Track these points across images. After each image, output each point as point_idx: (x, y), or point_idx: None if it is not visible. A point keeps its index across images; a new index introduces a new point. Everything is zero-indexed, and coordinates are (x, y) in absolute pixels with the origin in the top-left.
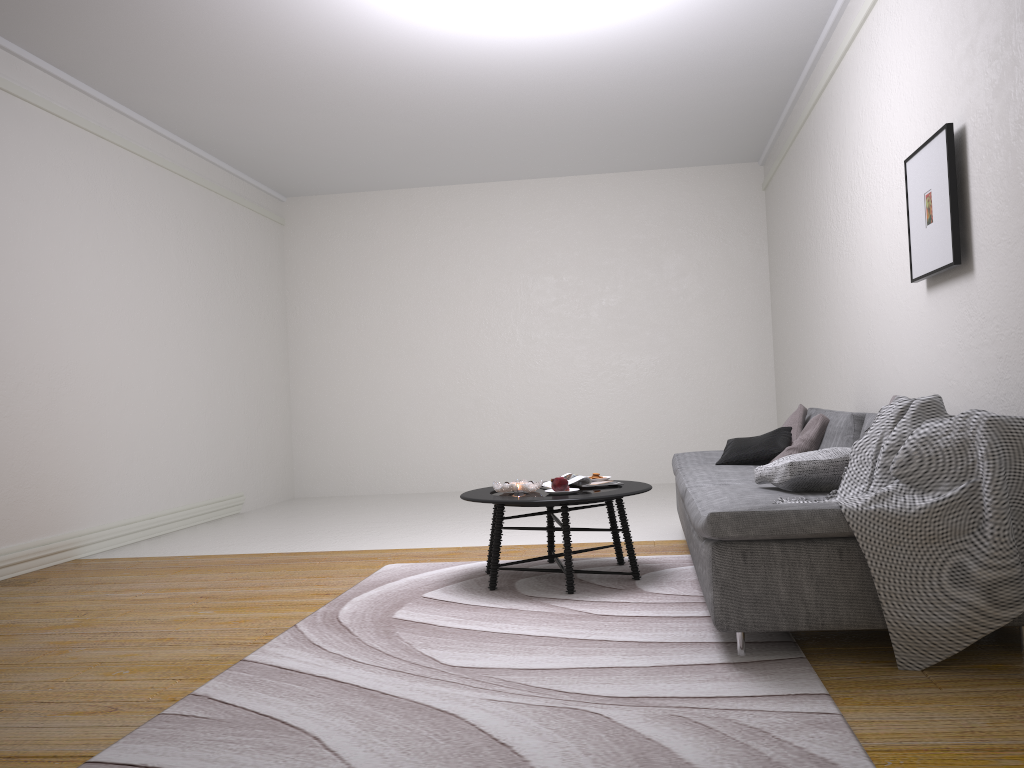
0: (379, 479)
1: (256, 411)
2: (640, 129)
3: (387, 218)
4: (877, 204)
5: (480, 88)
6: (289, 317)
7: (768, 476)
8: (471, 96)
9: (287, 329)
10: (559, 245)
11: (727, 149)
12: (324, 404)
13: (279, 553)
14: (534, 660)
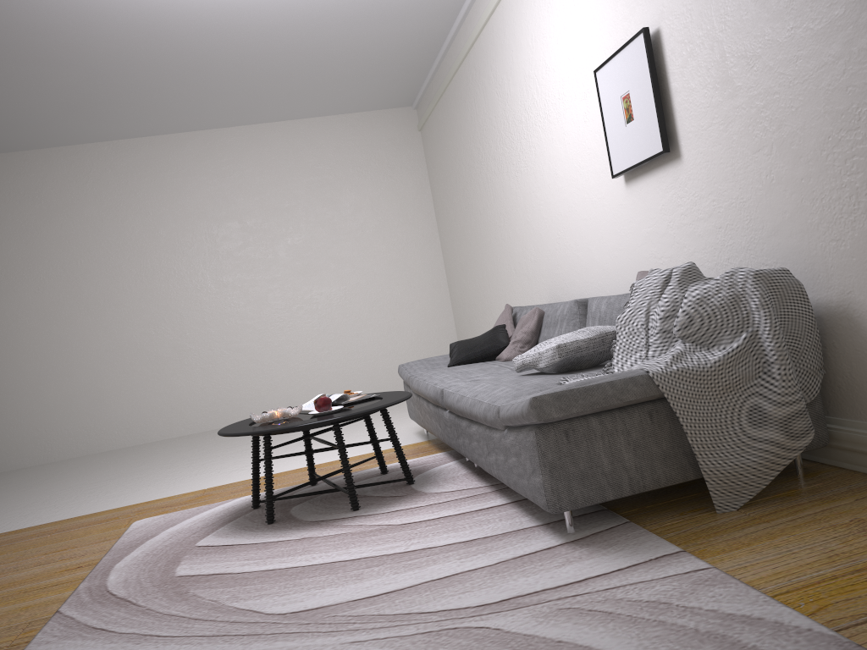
0: (81, 440)
1: None
2: (311, 75)
3: (53, 176)
4: (558, 119)
5: (154, 29)
6: None
7: (532, 363)
8: (144, 38)
9: None
10: (239, 191)
11: (387, 94)
12: (7, 373)
13: None
14: (369, 586)
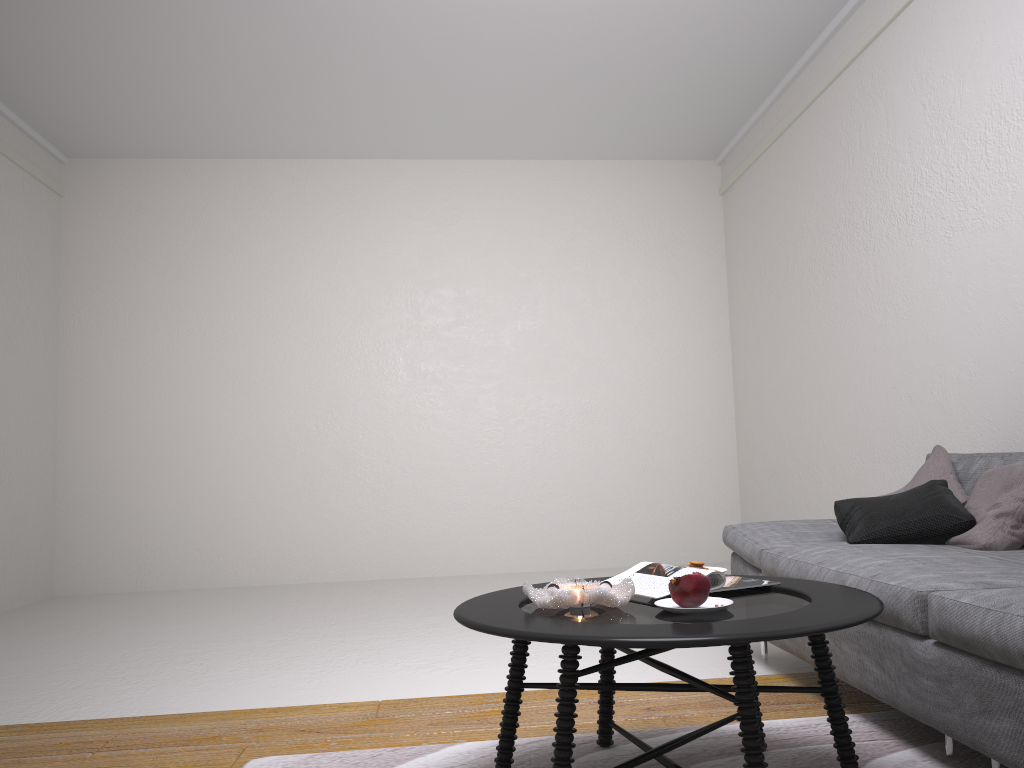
0: (190, 567)
1: None
2: (599, 82)
3: (220, 197)
4: None
5: None
6: (62, 328)
7: None
8: None
9: (58, 345)
10: (462, 248)
11: (689, 134)
12: (110, 456)
13: (5, 727)
14: None
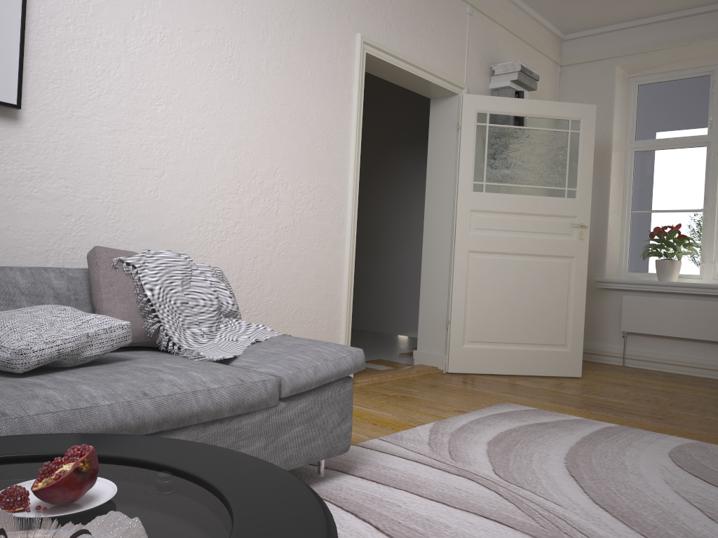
0: None
1: None
2: None
3: None
4: None
5: None
6: None
7: (76, 350)
8: None
9: None
10: None
11: None
12: None
13: None
14: (481, 530)
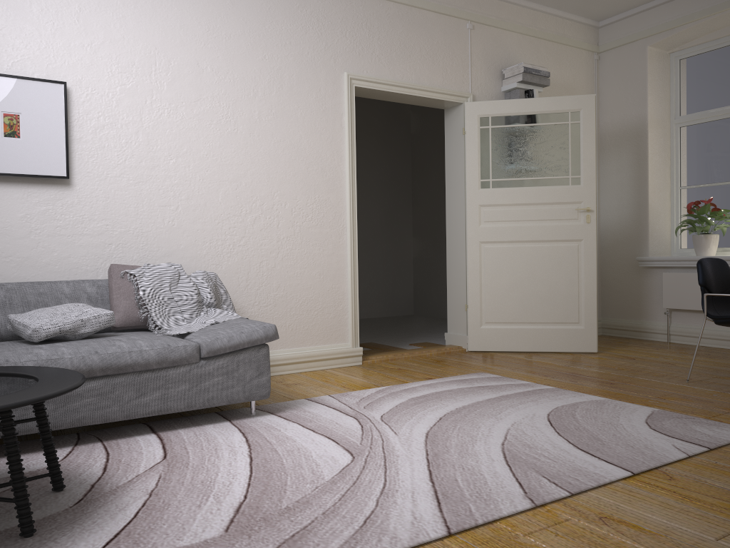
0: None
1: None
2: None
3: None
4: None
5: None
6: None
7: (73, 329)
8: None
9: None
10: None
11: None
12: None
13: None
14: (314, 444)
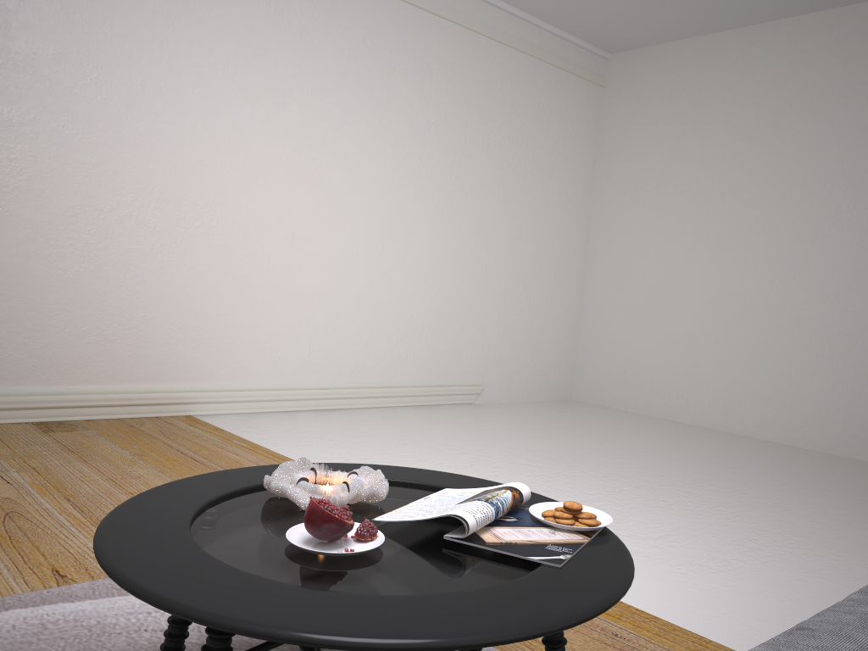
0: (660, 399)
1: (520, 294)
2: None
3: (718, 68)
4: None
5: None
6: (594, 194)
7: None
8: None
9: (590, 208)
10: None
11: None
12: (615, 298)
13: None
14: None
